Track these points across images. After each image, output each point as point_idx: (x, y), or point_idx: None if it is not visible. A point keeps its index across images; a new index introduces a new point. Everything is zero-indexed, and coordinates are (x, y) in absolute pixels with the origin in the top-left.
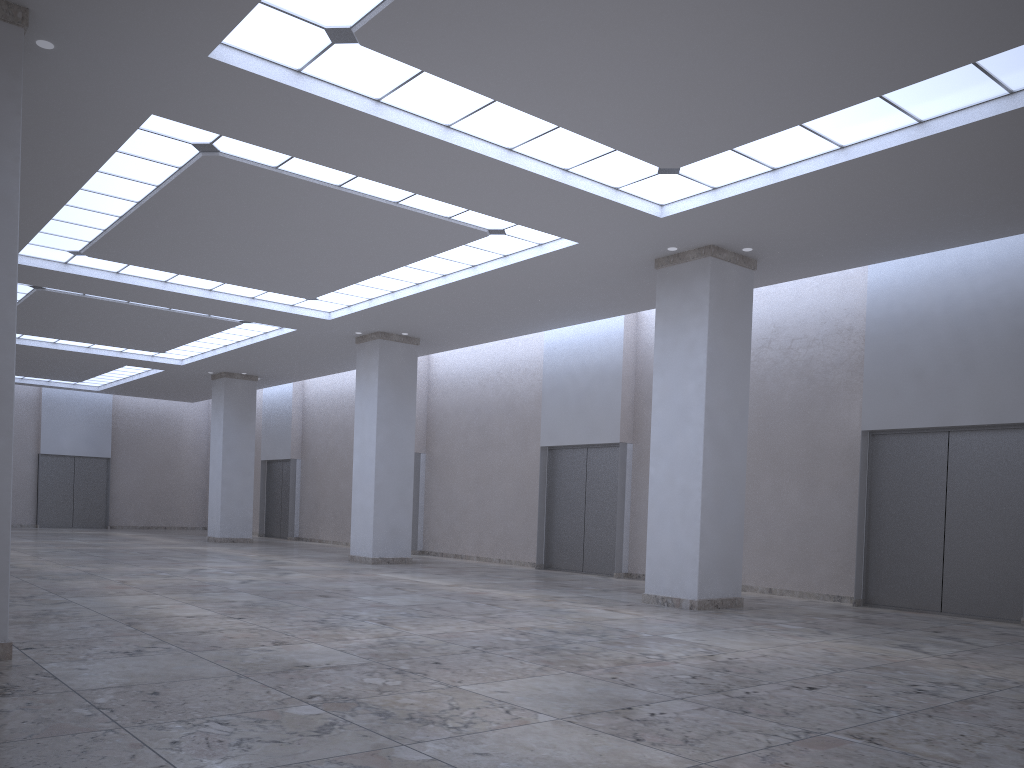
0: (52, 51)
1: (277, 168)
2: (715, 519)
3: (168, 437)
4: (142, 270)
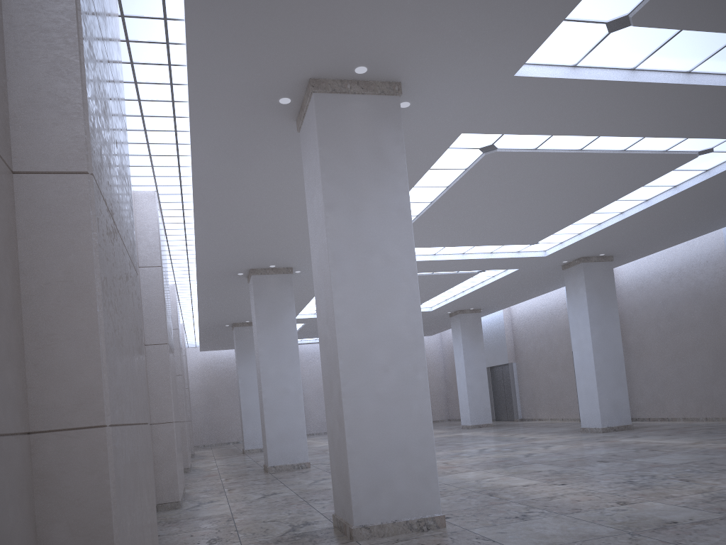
0: (407, 108)
1: (536, 149)
2: None
3: None
4: (421, 250)
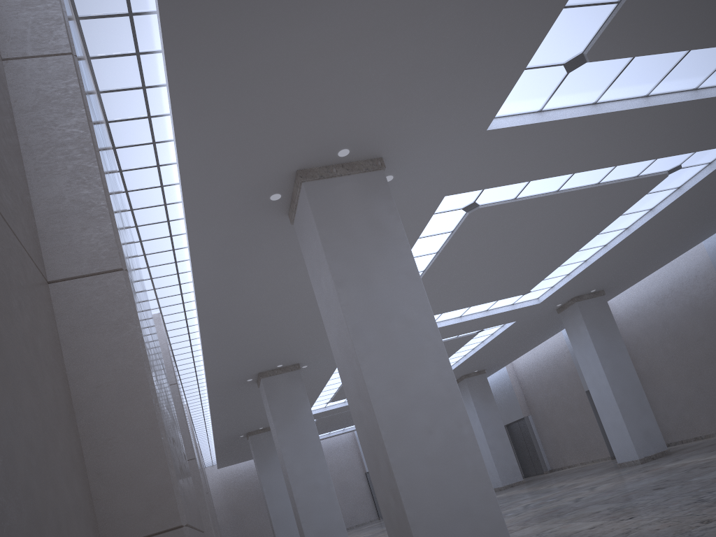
0: (391, 181)
1: (515, 198)
2: None
3: None
4: None
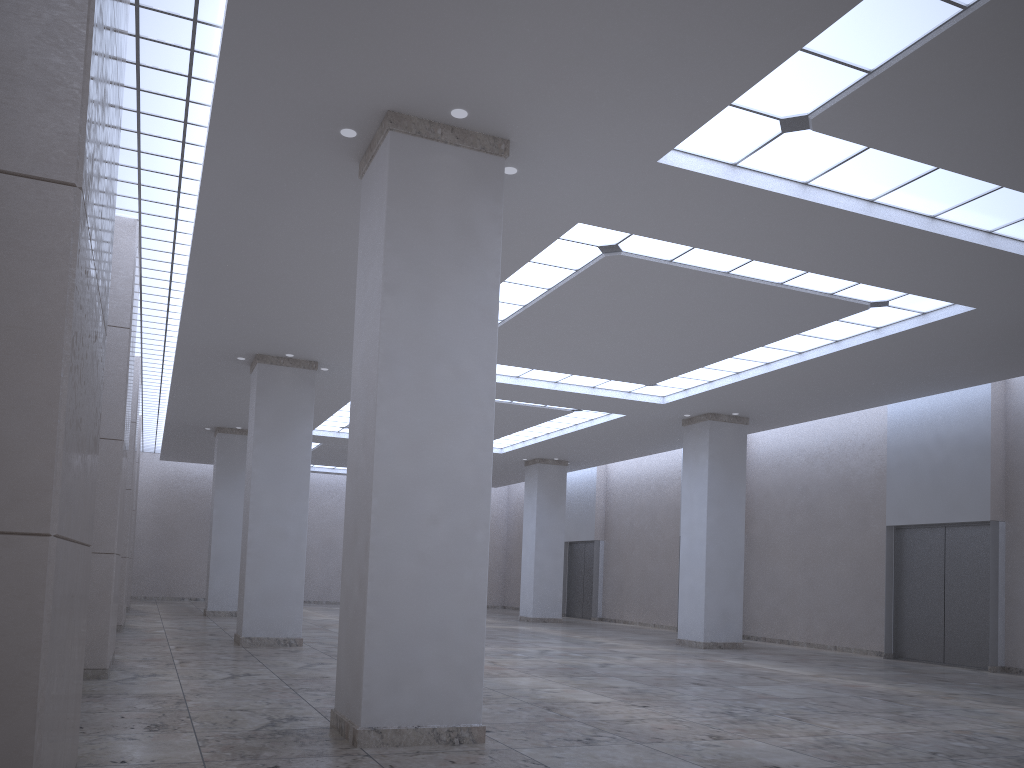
0: (513, 176)
1: (671, 261)
2: None
3: None
4: (500, 367)
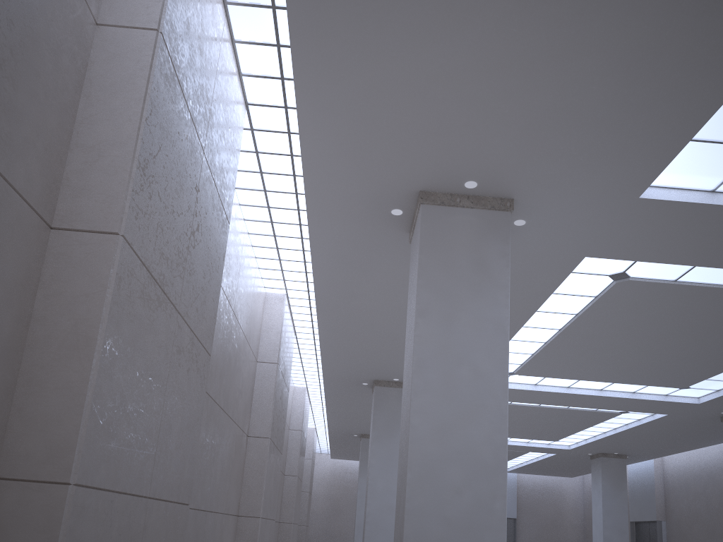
0: (523, 226)
1: (676, 280)
2: None
3: (554, 503)
4: (553, 380)
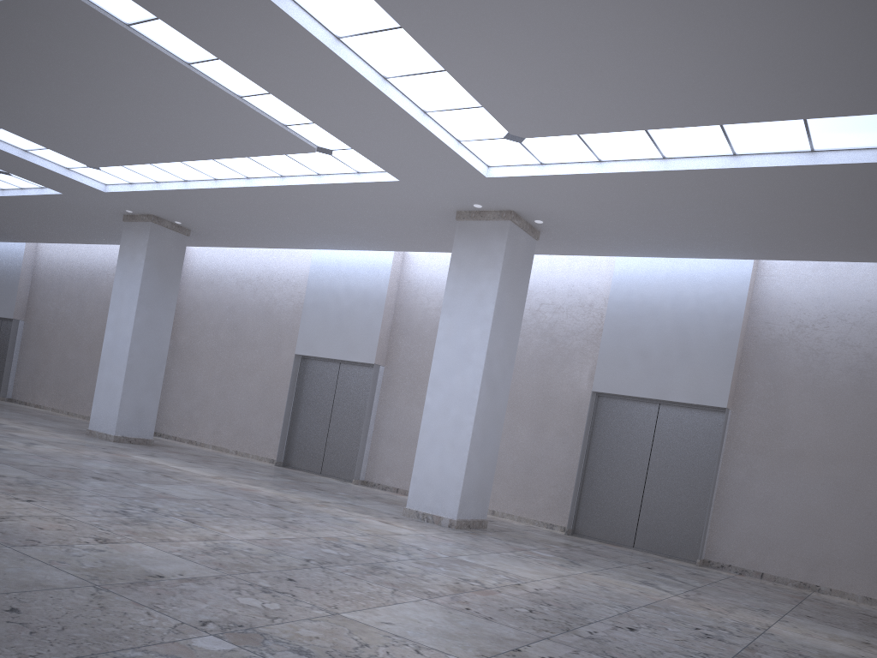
0: None
1: (129, 26)
2: (479, 450)
3: None
4: None
